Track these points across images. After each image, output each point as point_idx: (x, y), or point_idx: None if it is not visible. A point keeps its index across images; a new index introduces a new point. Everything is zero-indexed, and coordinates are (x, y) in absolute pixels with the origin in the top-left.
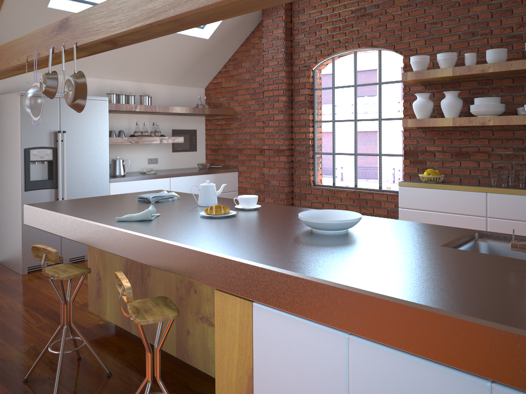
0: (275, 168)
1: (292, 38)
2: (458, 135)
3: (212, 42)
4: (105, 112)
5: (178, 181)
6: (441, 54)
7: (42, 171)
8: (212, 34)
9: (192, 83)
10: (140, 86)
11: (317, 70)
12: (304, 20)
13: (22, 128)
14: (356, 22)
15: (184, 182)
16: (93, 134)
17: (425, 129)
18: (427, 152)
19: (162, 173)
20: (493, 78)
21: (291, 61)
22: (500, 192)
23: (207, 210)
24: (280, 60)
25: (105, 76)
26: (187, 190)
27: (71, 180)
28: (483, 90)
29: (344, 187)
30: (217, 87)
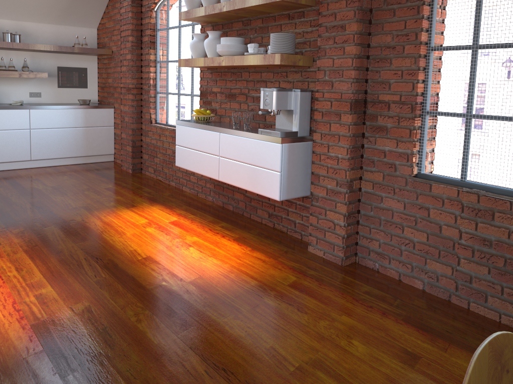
0: (127, 105)
1: None
2: (230, 76)
3: None
4: None
5: (39, 113)
6: None
7: None
8: None
9: (79, 23)
10: (19, 25)
11: (163, 11)
12: None
13: None
14: None
15: (46, 114)
16: None
17: (212, 70)
18: (213, 93)
19: (28, 105)
20: (252, 19)
21: (141, 2)
22: (226, 132)
23: None
24: (129, 0)
25: None
26: (50, 122)
27: None
28: (245, 31)
29: (172, 125)
30: (104, 28)
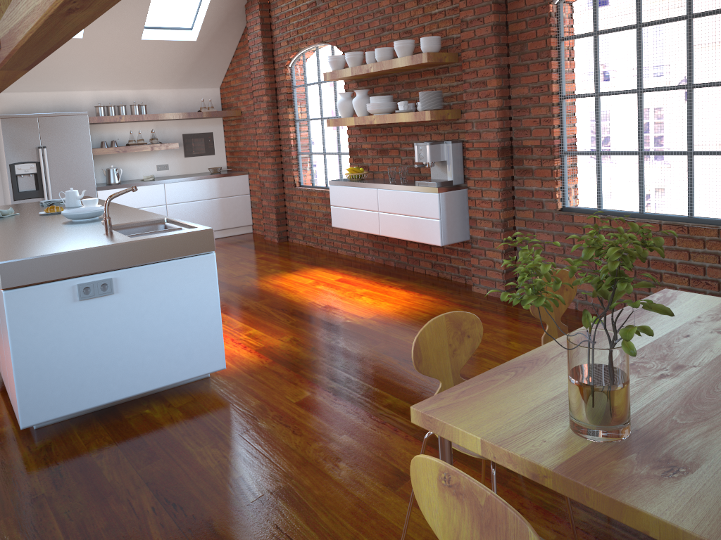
0: (266, 170)
1: (272, 33)
2: (380, 132)
3: (203, 43)
4: (86, 125)
5: (174, 186)
6: (345, 54)
7: (29, 182)
8: (199, 35)
9: (201, 84)
10: (141, 94)
11: (298, 65)
12: (279, 15)
13: (5, 147)
14: (311, 17)
15: (181, 187)
16: (75, 147)
17: (360, 127)
18: (363, 149)
19: (160, 179)
20: (397, 74)
21: (273, 58)
22: (384, 187)
23: (45, 210)
24: (260, 58)
25: (100, 88)
26: (185, 195)
27: (57, 190)
28: (392, 87)
29: (319, 187)
30: (228, 87)
